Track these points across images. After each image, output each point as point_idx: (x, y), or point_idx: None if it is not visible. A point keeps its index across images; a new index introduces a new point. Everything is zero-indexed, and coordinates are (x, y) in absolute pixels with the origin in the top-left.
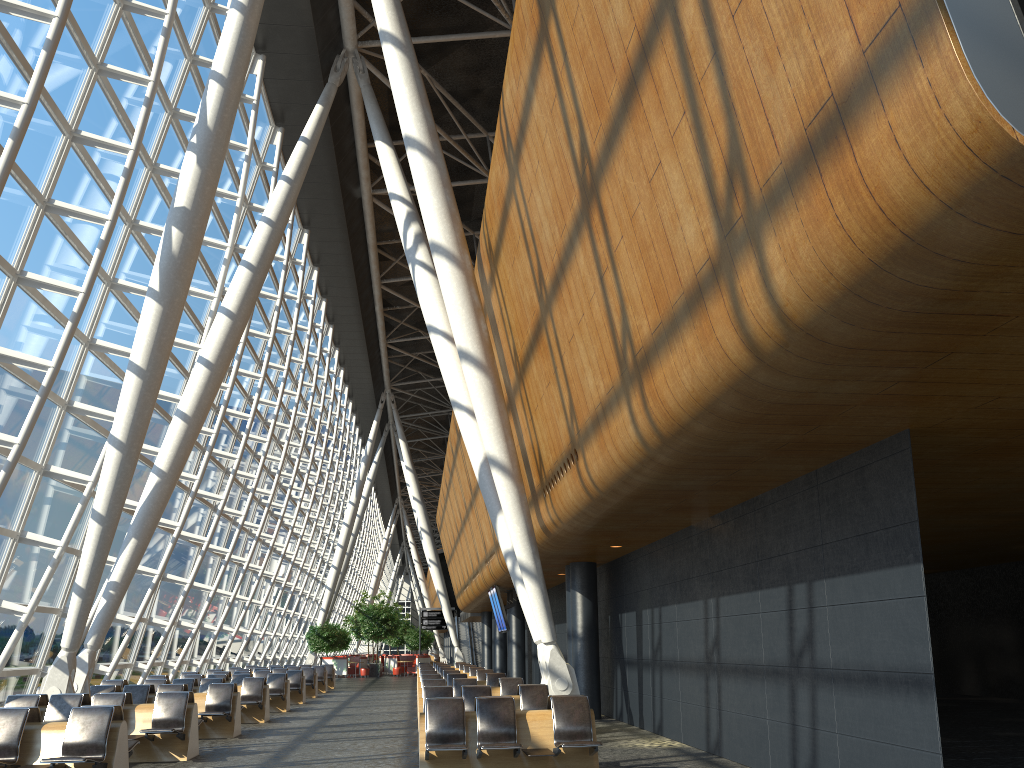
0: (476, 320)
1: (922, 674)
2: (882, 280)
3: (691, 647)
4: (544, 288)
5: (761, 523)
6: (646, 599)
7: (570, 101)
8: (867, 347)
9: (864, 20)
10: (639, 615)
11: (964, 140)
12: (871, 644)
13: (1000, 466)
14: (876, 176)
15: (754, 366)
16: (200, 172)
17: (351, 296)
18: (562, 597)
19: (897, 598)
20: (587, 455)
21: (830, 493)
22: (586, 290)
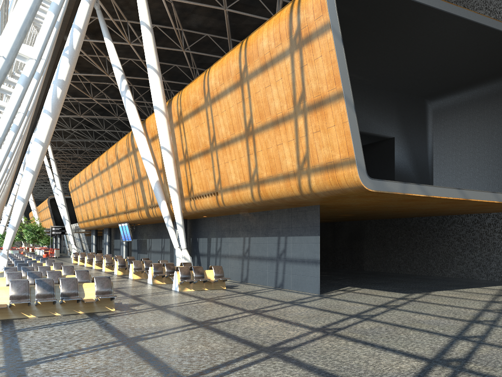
0: (169, 136)
1: (317, 260)
2: (334, 192)
3: (236, 251)
4: (215, 143)
5: (270, 218)
6: (214, 234)
7: (248, 107)
8: (325, 197)
9: (342, 155)
10: (209, 239)
11: (355, 181)
12: (303, 253)
13: (331, 209)
14: (339, 178)
15: (299, 195)
16: (69, 66)
17: (45, 79)
18: (158, 228)
19: (312, 243)
20: (224, 195)
21: (295, 215)
22: (239, 154)
